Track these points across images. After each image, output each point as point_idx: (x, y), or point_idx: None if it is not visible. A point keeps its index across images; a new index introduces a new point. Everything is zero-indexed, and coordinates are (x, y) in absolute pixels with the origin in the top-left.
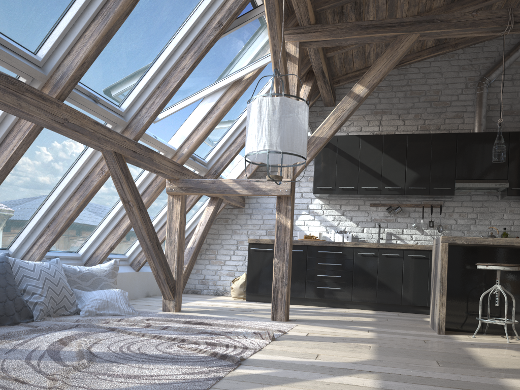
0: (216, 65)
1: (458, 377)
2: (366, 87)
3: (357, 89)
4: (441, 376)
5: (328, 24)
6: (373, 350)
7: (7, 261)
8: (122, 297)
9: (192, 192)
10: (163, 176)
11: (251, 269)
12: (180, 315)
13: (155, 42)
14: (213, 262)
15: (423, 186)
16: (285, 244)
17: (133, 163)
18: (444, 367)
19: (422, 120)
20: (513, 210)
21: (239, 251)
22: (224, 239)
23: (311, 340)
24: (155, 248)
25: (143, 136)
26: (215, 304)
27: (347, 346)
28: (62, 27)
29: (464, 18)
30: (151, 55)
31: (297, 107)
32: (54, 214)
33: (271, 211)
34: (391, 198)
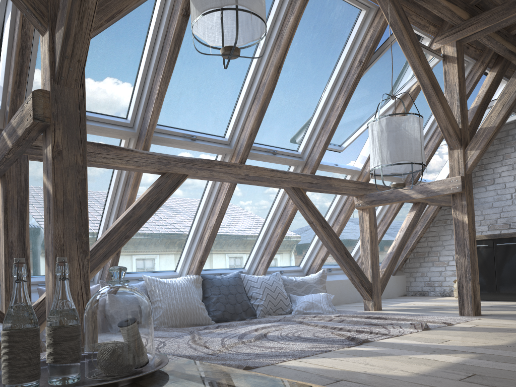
0: (376, 91)
1: None
2: None
3: None
4: None
5: (483, 12)
6: None
7: (239, 276)
8: (325, 299)
9: (375, 204)
10: (349, 195)
11: None
12: (374, 312)
13: (311, 96)
14: (436, 263)
15: None
16: (464, 239)
17: (315, 191)
18: None
19: None
20: None
21: None
22: (445, 240)
23: (465, 330)
24: (344, 256)
25: (323, 167)
26: (424, 304)
27: (498, 335)
28: (235, 115)
29: None
30: (311, 106)
31: (403, 122)
32: (267, 239)
33: (491, 205)
34: None
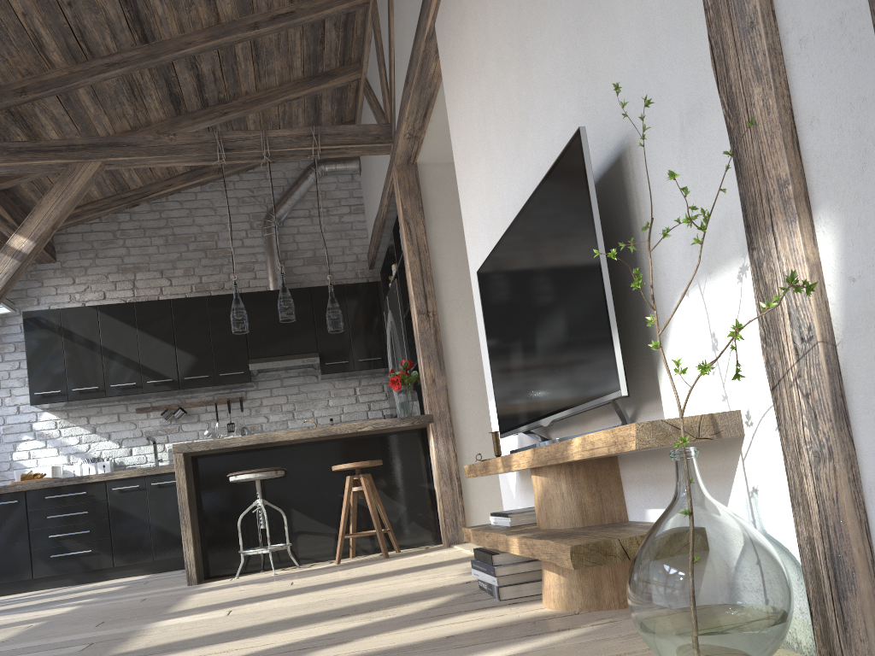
0: None
1: (92, 634)
2: (31, 238)
3: (17, 241)
4: (66, 639)
5: None
6: (25, 629)
7: None
8: None
9: None
10: None
11: None
12: None
13: None
14: None
15: (206, 374)
16: None
17: None
18: (98, 627)
19: (197, 276)
20: (339, 393)
21: None
22: None
23: None
24: None
25: None
26: None
27: None
28: None
29: (160, 141)
30: None
31: None
32: None
33: None
34: (168, 396)
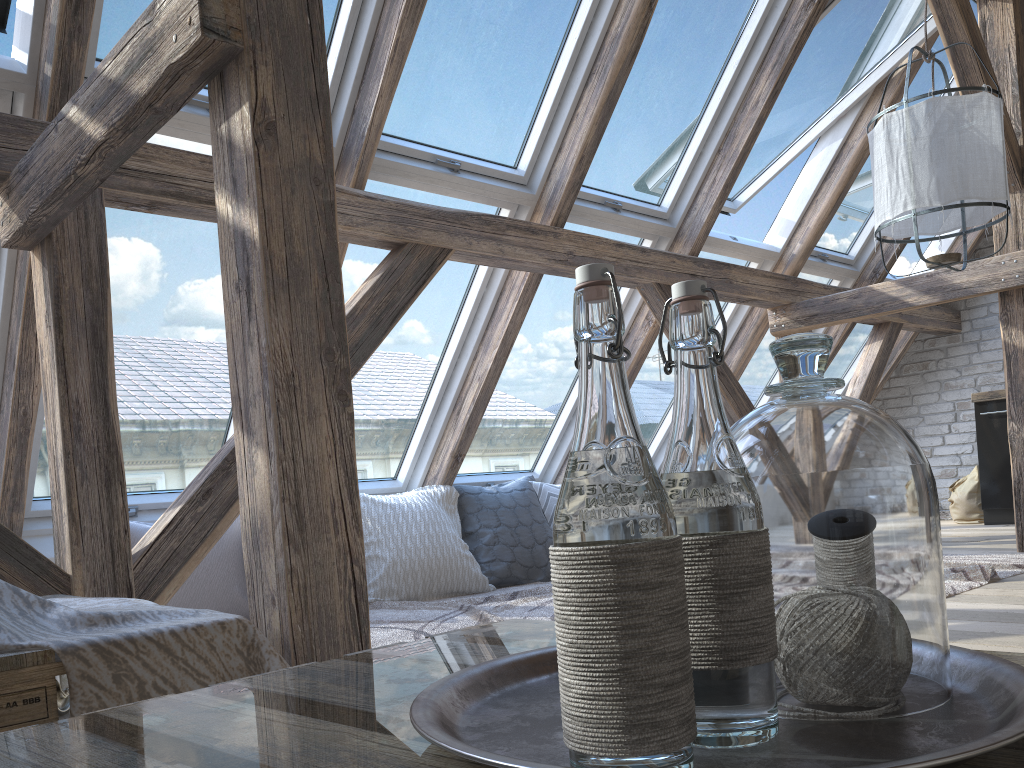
0: (828, 70)
1: None
2: None
3: None
4: None
5: None
6: None
7: (530, 487)
8: None
9: (818, 323)
10: (760, 306)
11: (986, 457)
12: None
13: (698, 76)
14: None
15: None
16: None
17: None
18: None
19: None
20: None
21: (961, 423)
22: (925, 404)
23: None
24: None
25: (709, 243)
26: None
27: None
28: (544, 114)
29: None
30: (696, 99)
31: (967, 109)
32: None
33: None
34: None
